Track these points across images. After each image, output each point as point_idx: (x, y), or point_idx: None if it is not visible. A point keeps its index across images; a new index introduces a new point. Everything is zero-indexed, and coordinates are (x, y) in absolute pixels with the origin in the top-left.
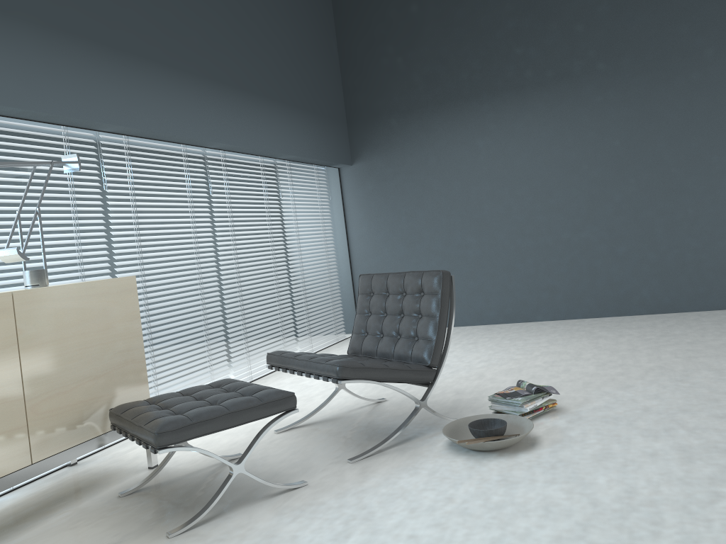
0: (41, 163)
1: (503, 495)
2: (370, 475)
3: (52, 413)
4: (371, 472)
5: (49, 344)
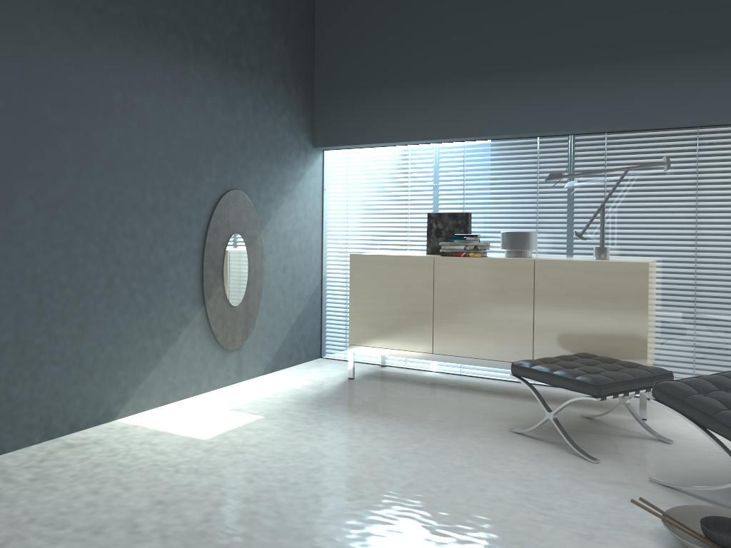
0: (615, 169)
1: (552, 531)
2: (614, 485)
3: (551, 340)
4: (623, 486)
5: (555, 297)
